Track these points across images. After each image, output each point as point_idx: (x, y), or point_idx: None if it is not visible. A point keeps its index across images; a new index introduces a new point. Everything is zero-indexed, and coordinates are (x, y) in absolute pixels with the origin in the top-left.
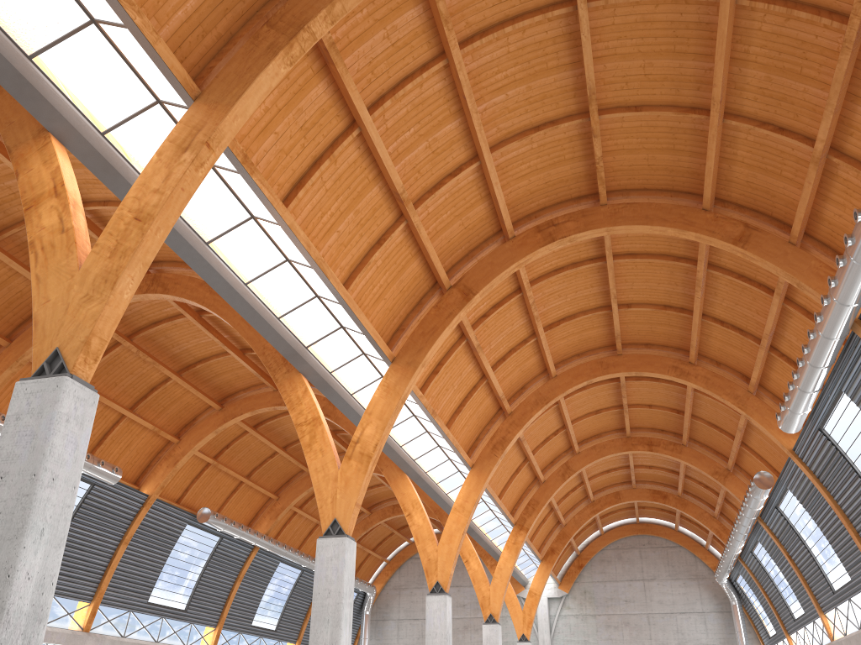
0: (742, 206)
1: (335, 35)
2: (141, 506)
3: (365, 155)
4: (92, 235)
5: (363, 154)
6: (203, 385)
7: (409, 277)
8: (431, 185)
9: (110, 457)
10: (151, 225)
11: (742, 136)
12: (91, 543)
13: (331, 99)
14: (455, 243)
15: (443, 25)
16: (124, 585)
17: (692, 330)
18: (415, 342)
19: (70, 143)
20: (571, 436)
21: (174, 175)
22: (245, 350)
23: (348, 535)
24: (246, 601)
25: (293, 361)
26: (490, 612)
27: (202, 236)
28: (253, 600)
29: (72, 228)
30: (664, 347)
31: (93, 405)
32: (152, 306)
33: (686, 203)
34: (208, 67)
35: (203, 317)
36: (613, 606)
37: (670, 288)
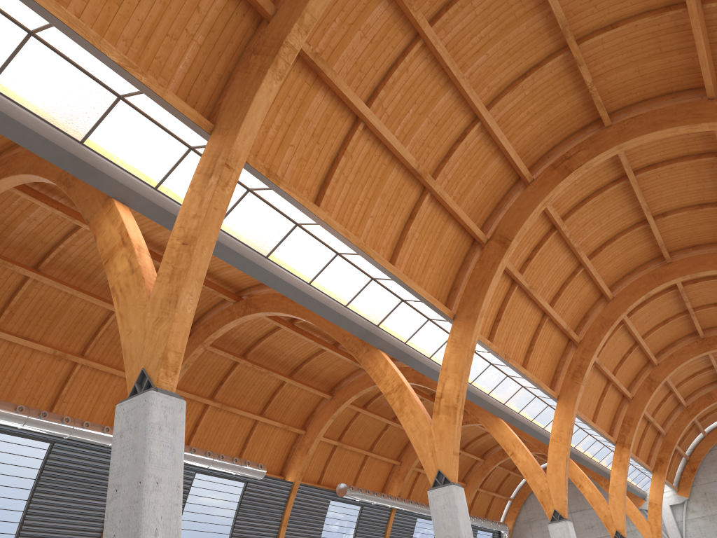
0: None
1: (318, 48)
2: (289, 492)
3: (376, 144)
4: None
5: (374, 143)
6: (312, 382)
7: (448, 241)
8: (443, 154)
9: (255, 457)
10: (196, 245)
11: None
12: (257, 531)
13: (331, 104)
14: (481, 201)
15: (408, 9)
16: None
17: None
18: (469, 296)
19: (131, 202)
20: (645, 350)
21: (205, 198)
22: (337, 344)
23: (454, 482)
24: None
25: (369, 340)
26: (615, 529)
27: (260, 252)
28: None
29: (139, 267)
30: (712, 244)
31: (181, 410)
32: (254, 326)
33: (690, 100)
34: (217, 105)
35: (295, 325)
36: None
37: (700, 186)
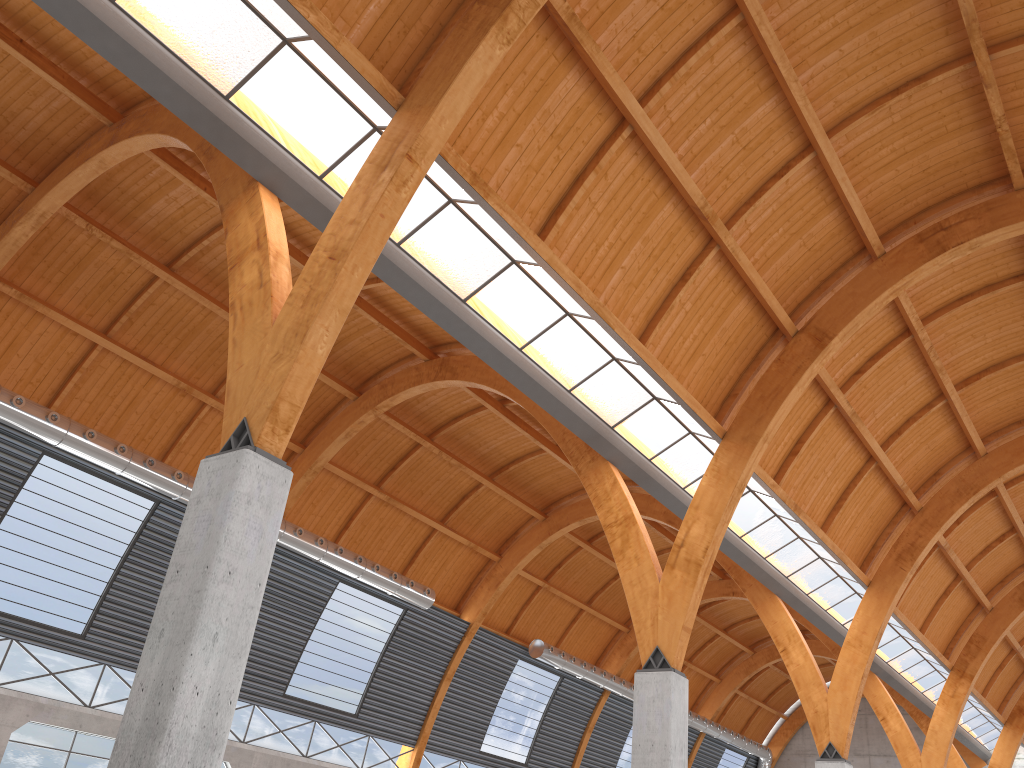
0: None
1: (579, 7)
2: (462, 635)
3: (646, 163)
4: (370, 319)
5: (643, 161)
6: (520, 491)
7: (736, 324)
8: (749, 194)
9: (424, 578)
10: (345, 262)
11: None
12: (409, 678)
13: (587, 93)
14: (797, 273)
15: None
16: (450, 729)
17: None
18: (752, 409)
19: (282, 191)
20: None
21: (371, 199)
22: None
23: (674, 669)
24: (600, 758)
25: (596, 445)
26: None
27: (456, 292)
28: (609, 758)
29: (269, 281)
30: None
31: (284, 484)
32: (449, 399)
33: None
34: (415, 70)
35: (507, 408)
36: None
37: None
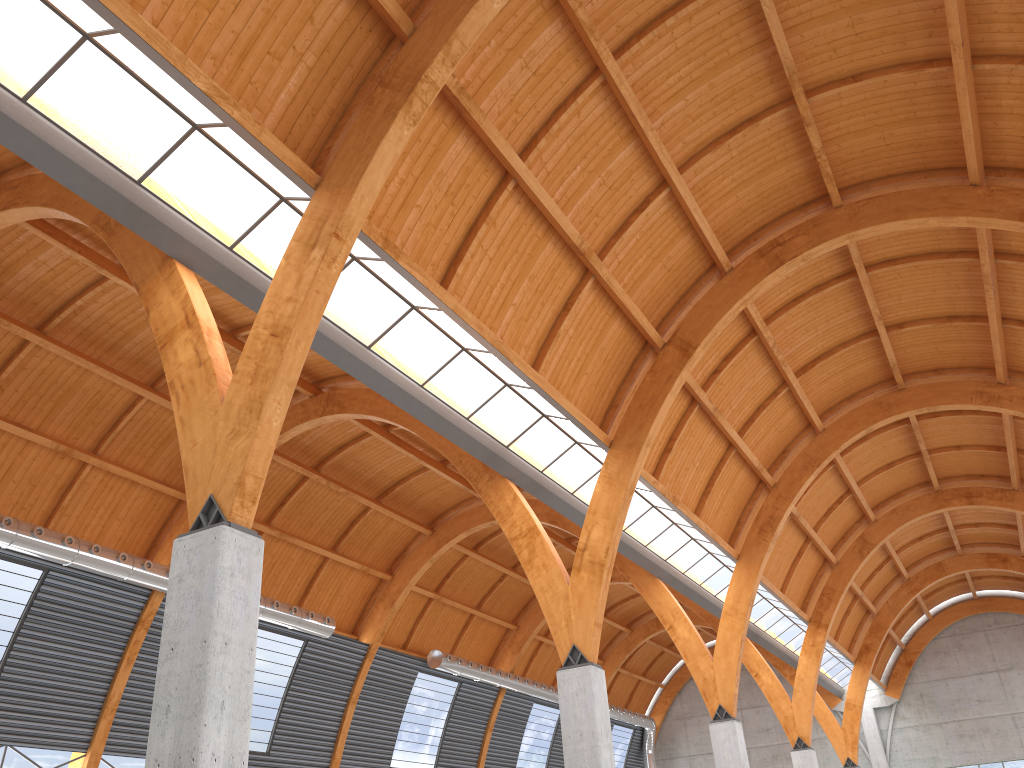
0: (1023, 169)
1: (463, 79)
2: (363, 657)
3: (528, 209)
4: None
5: (525, 208)
6: (407, 510)
7: (612, 342)
8: (616, 227)
9: (320, 606)
10: (289, 339)
11: (1004, 81)
12: (316, 707)
13: (474, 153)
14: (660, 291)
15: (588, 36)
16: (360, 751)
17: (992, 341)
18: (633, 418)
19: (197, 265)
20: (860, 501)
21: (305, 277)
22: (445, 462)
23: (592, 662)
24: (502, 754)
25: (494, 465)
26: (798, 735)
27: (361, 340)
28: (510, 752)
29: (209, 359)
30: (960, 369)
31: (259, 553)
32: (334, 430)
33: (947, 182)
34: (325, 149)
35: (391, 432)
36: (963, 710)
37: (951, 293)
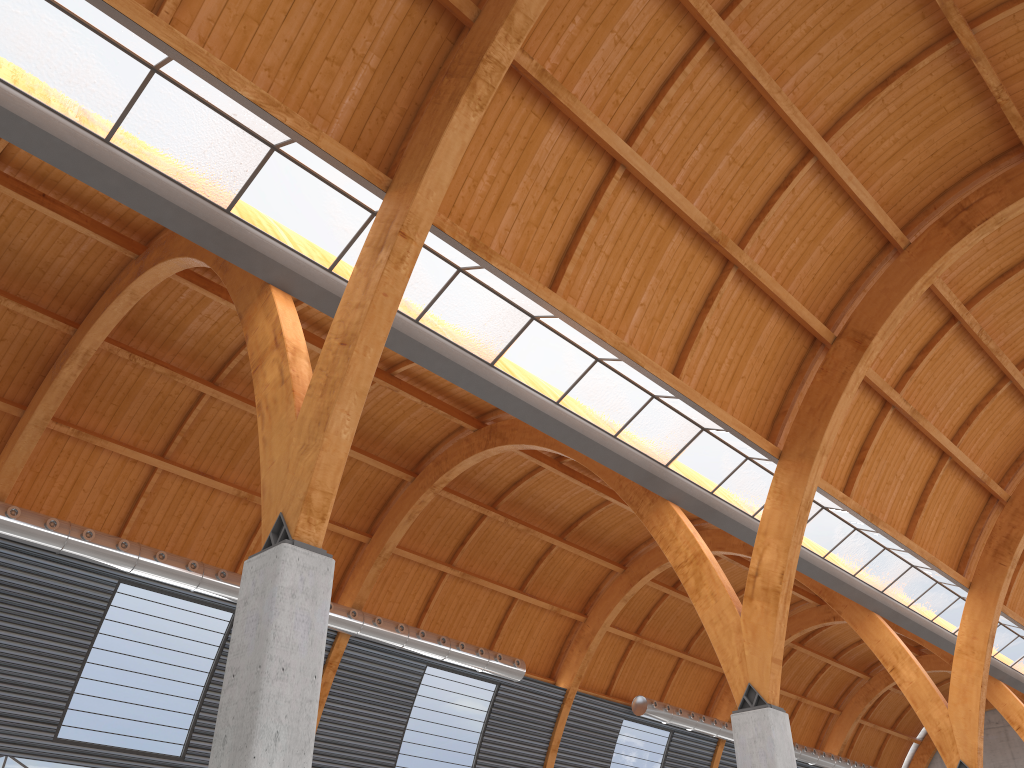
0: None
1: (549, 63)
2: (561, 702)
3: (645, 198)
4: (413, 399)
5: (642, 197)
6: (594, 546)
7: (770, 340)
8: (756, 210)
9: (513, 649)
10: (356, 345)
11: None
12: (514, 754)
13: (573, 142)
14: (824, 279)
15: None
16: None
17: None
18: (804, 424)
19: (295, 289)
20: None
21: (372, 281)
22: None
23: (771, 704)
24: None
25: (652, 487)
26: None
27: (482, 357)
28: None
29: (290, 376)
30: None
31: (327, 572)
32: (506, 465)
33: None
34: (399, 151)
35: (565, 464)
36: None
37: None
